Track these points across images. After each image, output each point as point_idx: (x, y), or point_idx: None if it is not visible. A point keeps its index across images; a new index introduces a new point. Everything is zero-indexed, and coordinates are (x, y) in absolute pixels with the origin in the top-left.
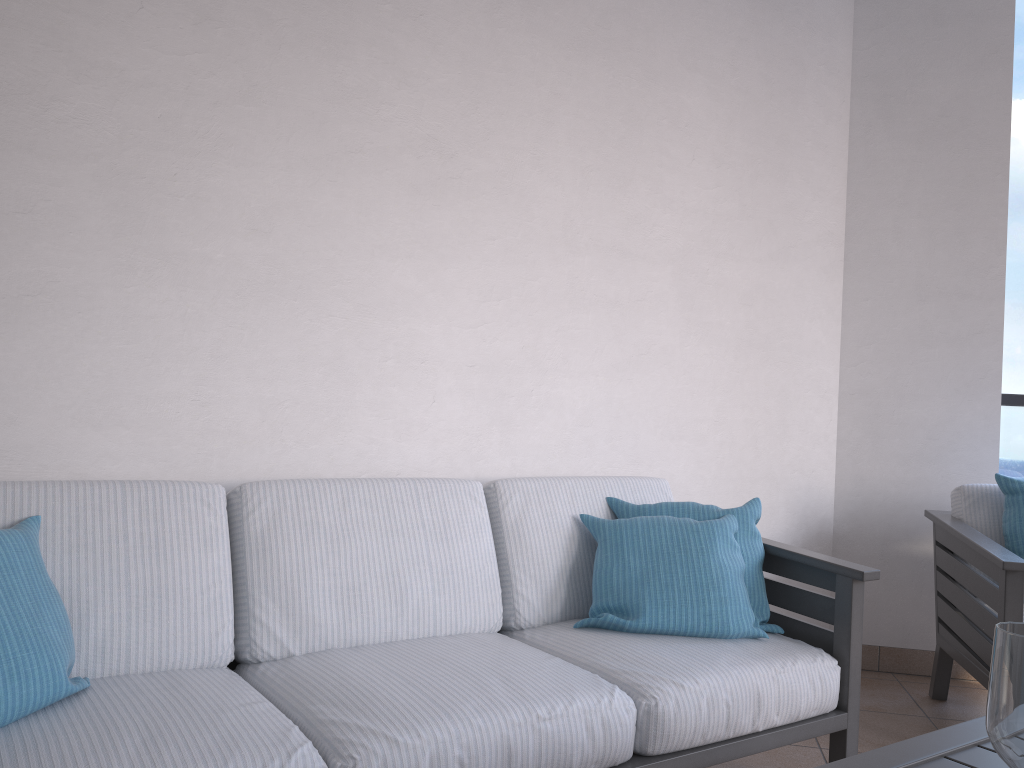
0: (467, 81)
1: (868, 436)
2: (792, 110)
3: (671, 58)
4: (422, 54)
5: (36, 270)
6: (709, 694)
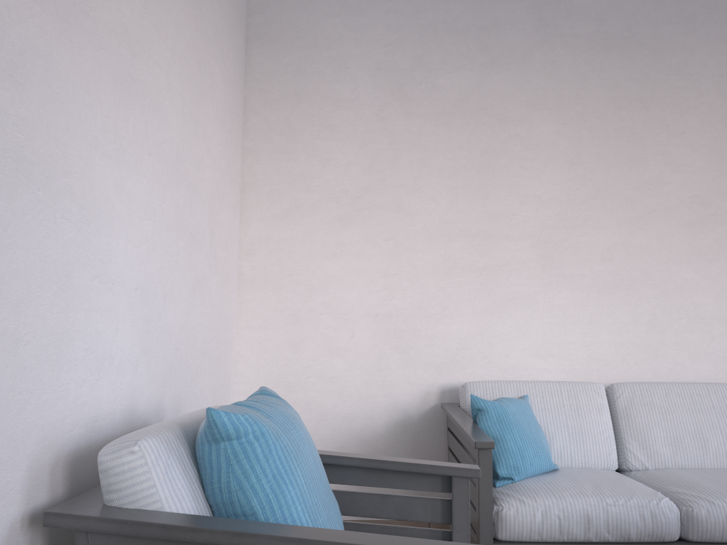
0: (714, 161)
1: None
2: None
3: None
4: (685, 153)
5: (511, 289)
6: None
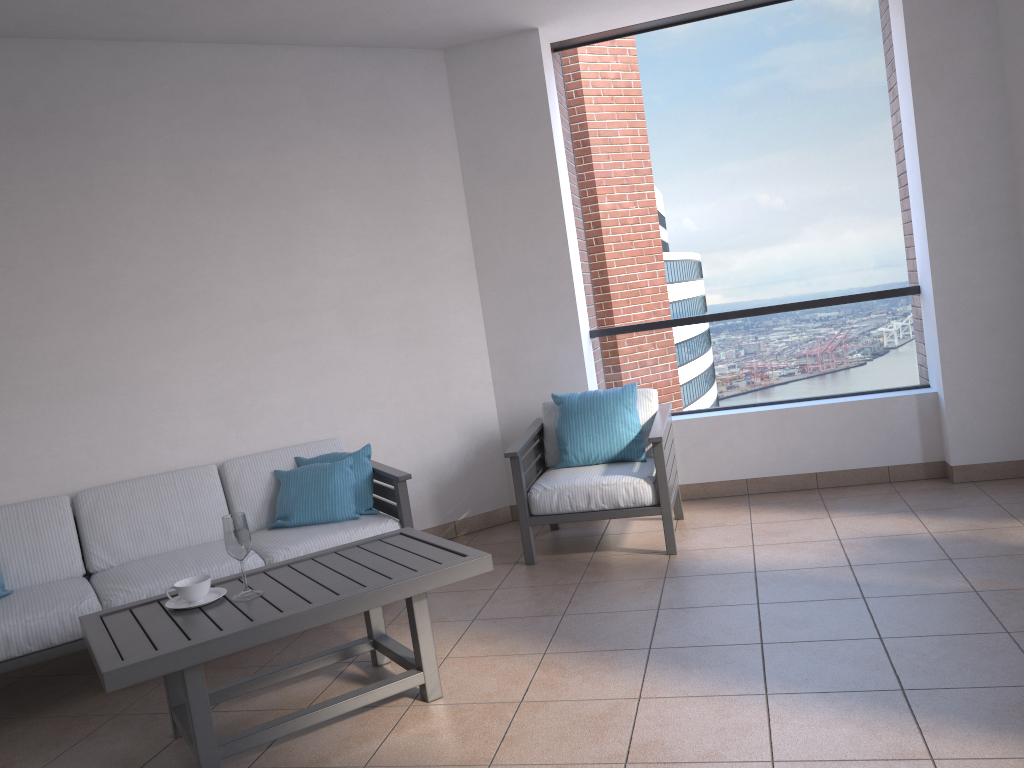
0: (169, 248)
1: (510, 376)
2: (411, 186)
3: (308, 186)
4: (137, 243)
5: None
6: (305, 550)
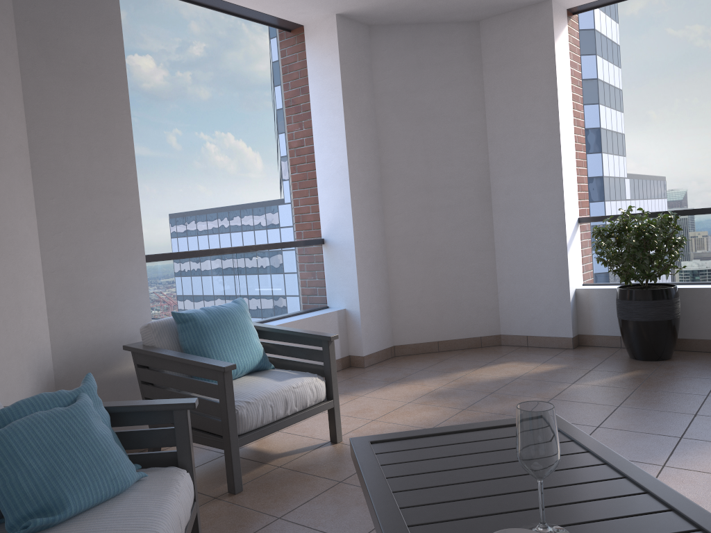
0: None
1: (69, 301)
2: None
3: None
4: None
5: None
6: None
